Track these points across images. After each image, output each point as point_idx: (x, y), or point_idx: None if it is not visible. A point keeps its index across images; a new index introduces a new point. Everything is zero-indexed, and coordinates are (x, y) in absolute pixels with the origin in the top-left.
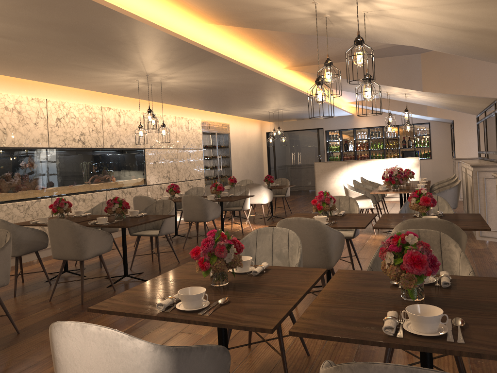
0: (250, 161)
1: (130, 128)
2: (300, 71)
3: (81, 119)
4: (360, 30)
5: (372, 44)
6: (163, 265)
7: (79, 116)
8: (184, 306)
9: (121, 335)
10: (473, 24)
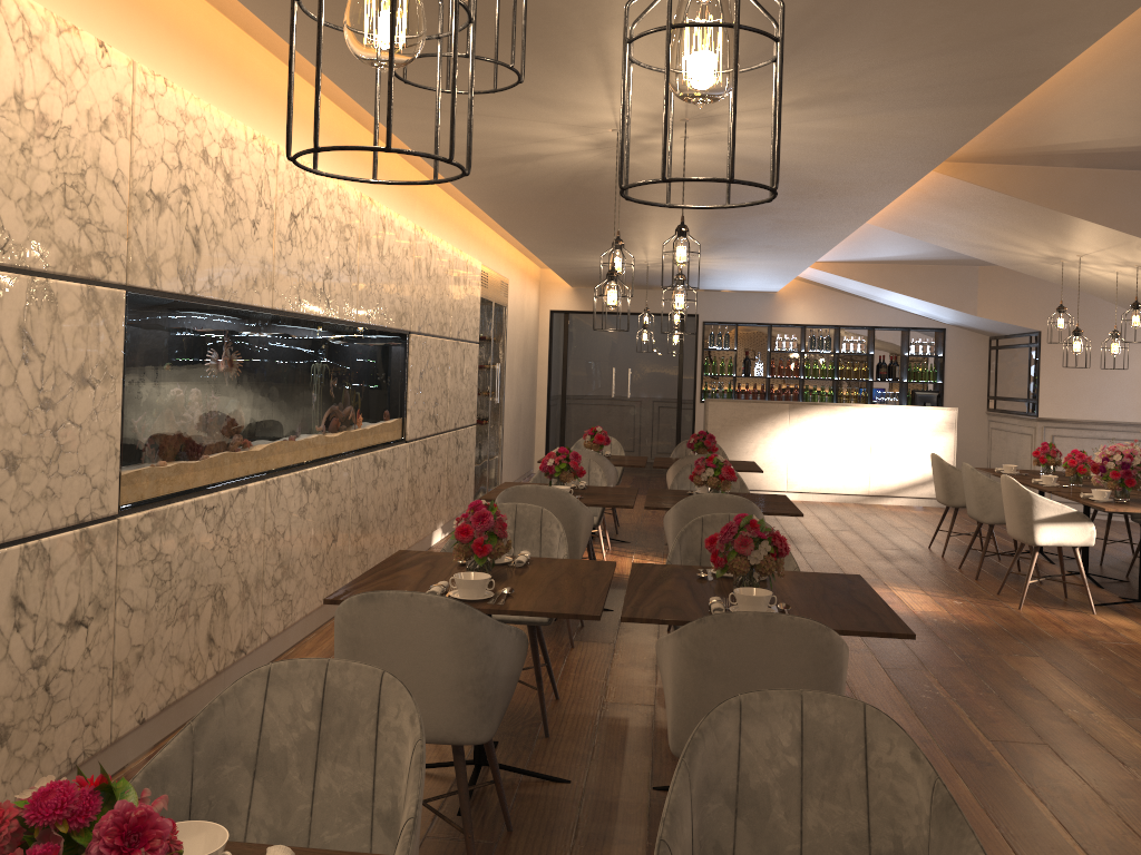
0: (524, 382)
1: (396, 270)
2: (946, 173)
3: (329, 226)
4: None
5: None
6: None
7: (326, 216)
8: None
9: None
10: None
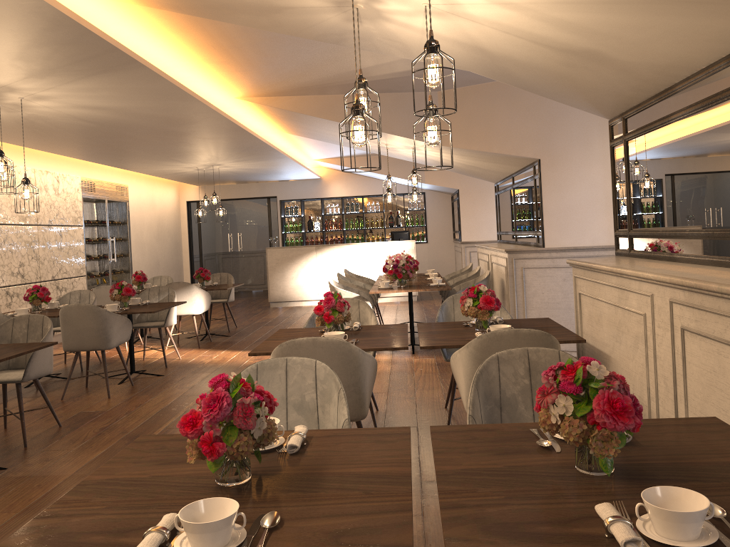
0: (162, 247)
1: None
2: (263, 104)
3: None
4: (401, 37)
5: (378, 70)
6: (29, 435)
7: None
8: (195, 546)
9: None
10: (580, 41)
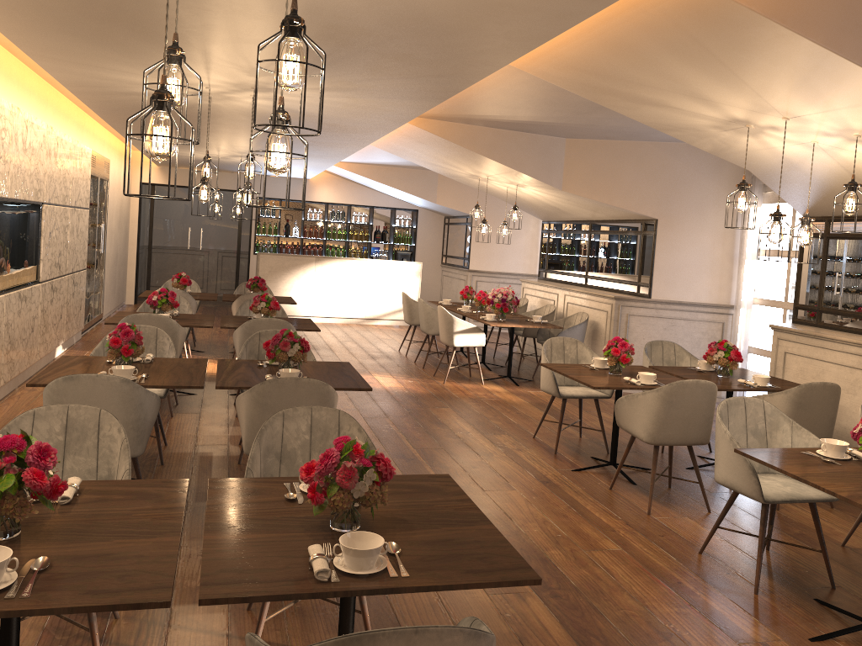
0: (120, 237)
1: (35, 159)
2: (412, 124)
3: None
4: (738, 144)
5: (556, 119)
6: None
7: None
8: None
9: None
10: None
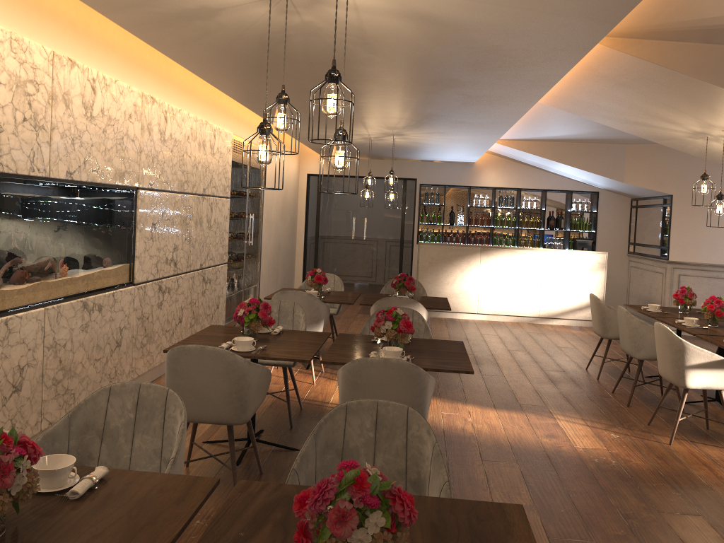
0: (283, 228)
1: (114, 131)
2: (616, 48)
3: None
4: None
5: None
6: None
7: None
8: None
9: None
10: None
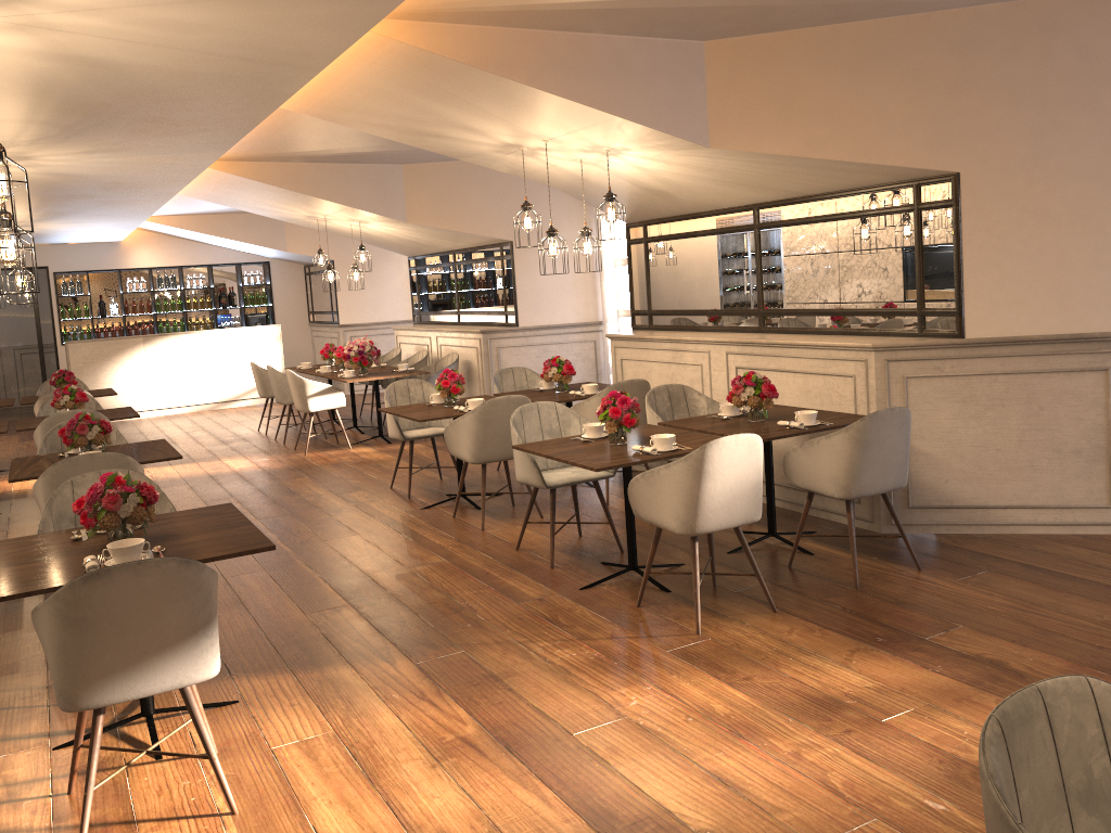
0: None
1: None
2: (218, 169)
3: None
4: (527, 165)
5: (377, 148)
6: None
7: None
8: (664, 448)
9: (757, 436)
10: (664, 187)
